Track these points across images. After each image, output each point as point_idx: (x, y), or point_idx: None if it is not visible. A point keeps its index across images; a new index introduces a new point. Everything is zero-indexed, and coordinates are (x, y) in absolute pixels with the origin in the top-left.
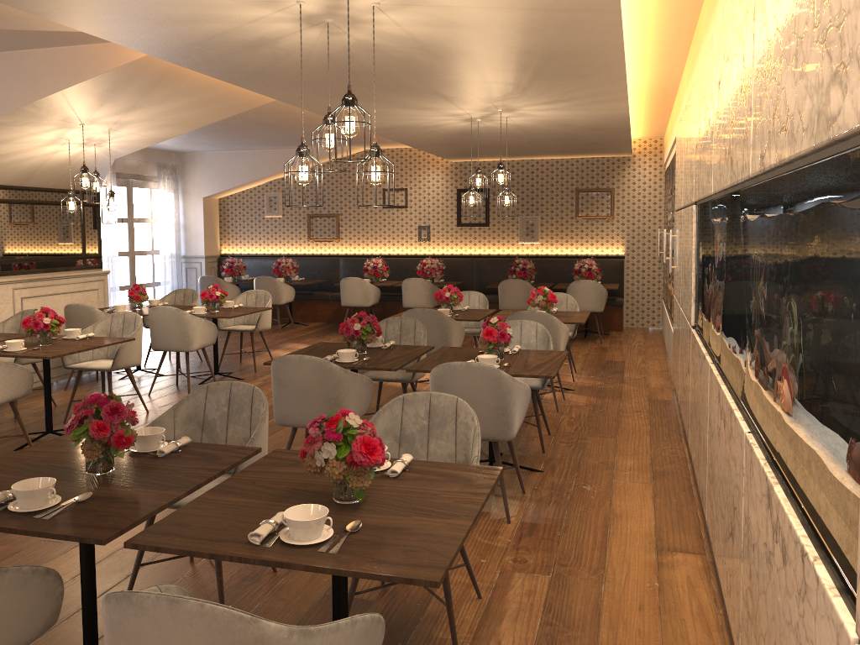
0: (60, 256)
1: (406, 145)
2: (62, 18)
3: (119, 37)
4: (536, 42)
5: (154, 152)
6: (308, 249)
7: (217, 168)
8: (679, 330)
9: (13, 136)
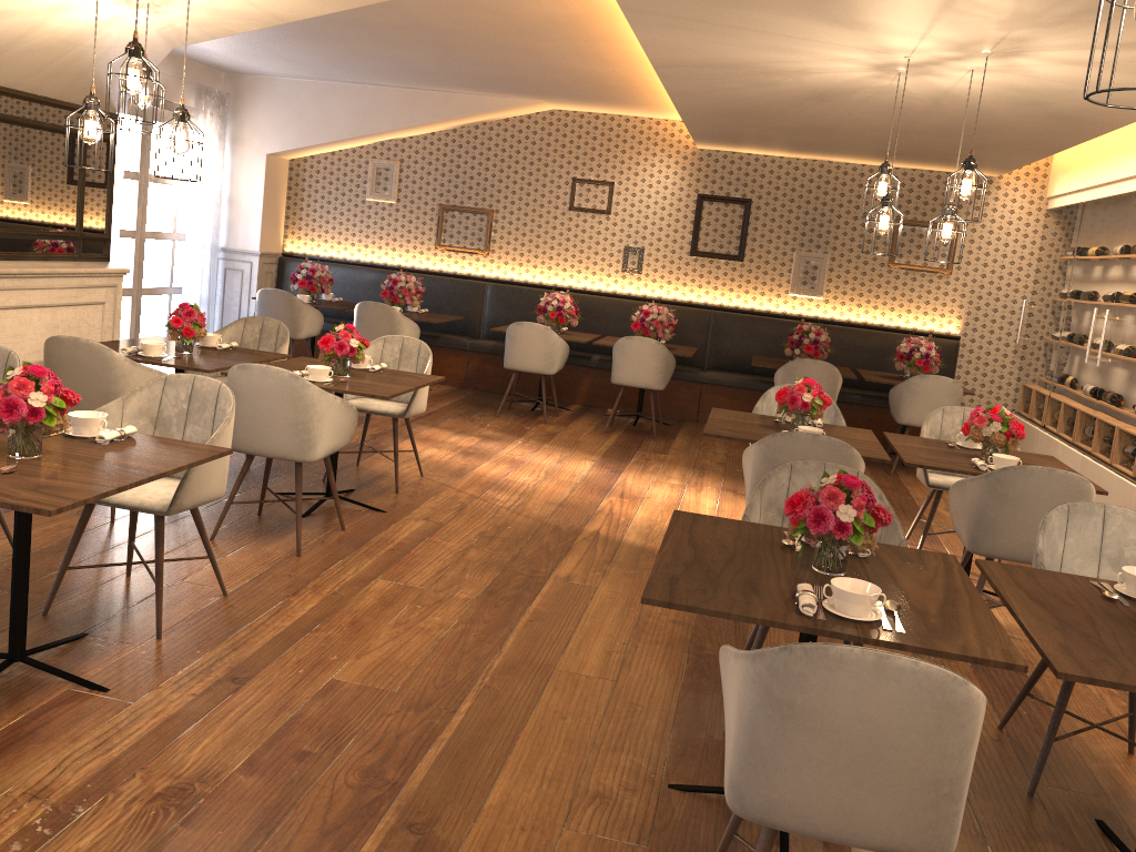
0: (33, 230)
1: (625, 110)
2: None
3: None
4: None
5: (193, 65)
6: (434, 261)
7: (297, 107)
8: None
9: None
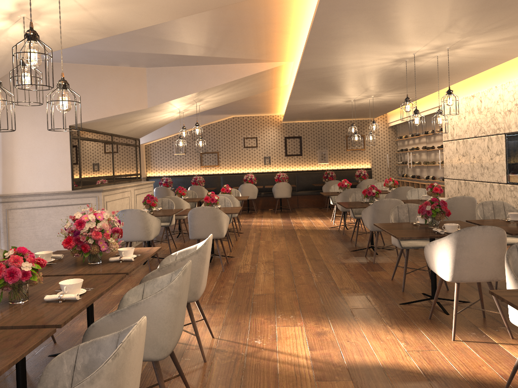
0: (131, 174)
1: (258, 114)
2: (310, 56)
3: (308, 63)
4: (457, 69)
5: None
6: (200, 171)
7: None
8: (468, 191)
9: (166, 108)
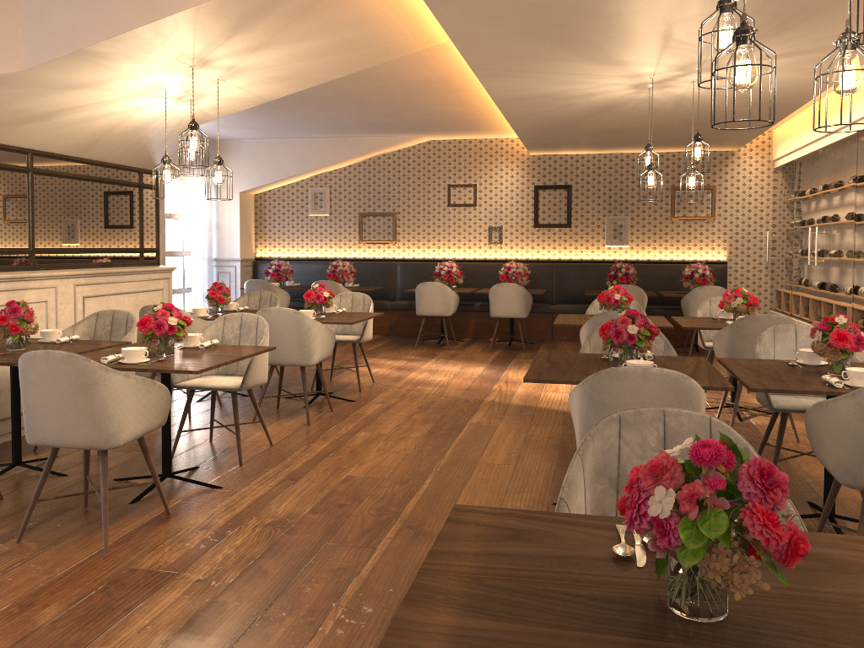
0: (116, 248)
1: (478, 135)
2: None
3: None
4: None
5: None
6: (359, 252)
7: (258, 159)
8: None
9: (103, 77)
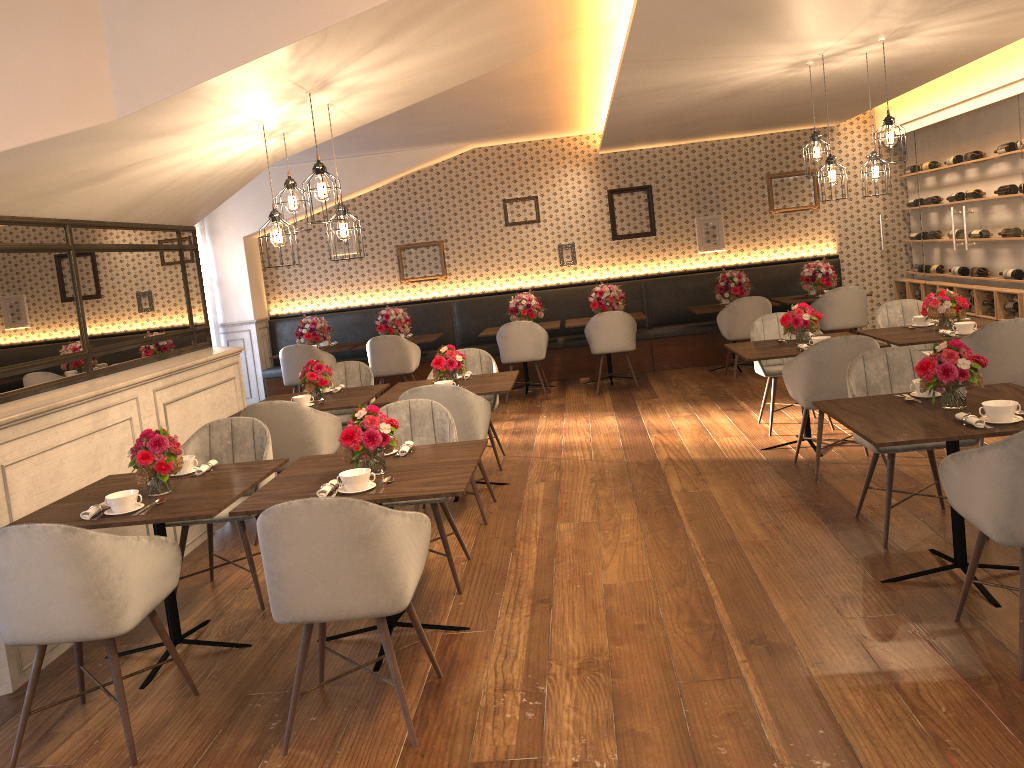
0: (169, 333)
1: (536, 137)
2: None
3: None
4: None
5: None
6: (402, 293)
7: (262, 192)
8: None
9: (202, 117)
